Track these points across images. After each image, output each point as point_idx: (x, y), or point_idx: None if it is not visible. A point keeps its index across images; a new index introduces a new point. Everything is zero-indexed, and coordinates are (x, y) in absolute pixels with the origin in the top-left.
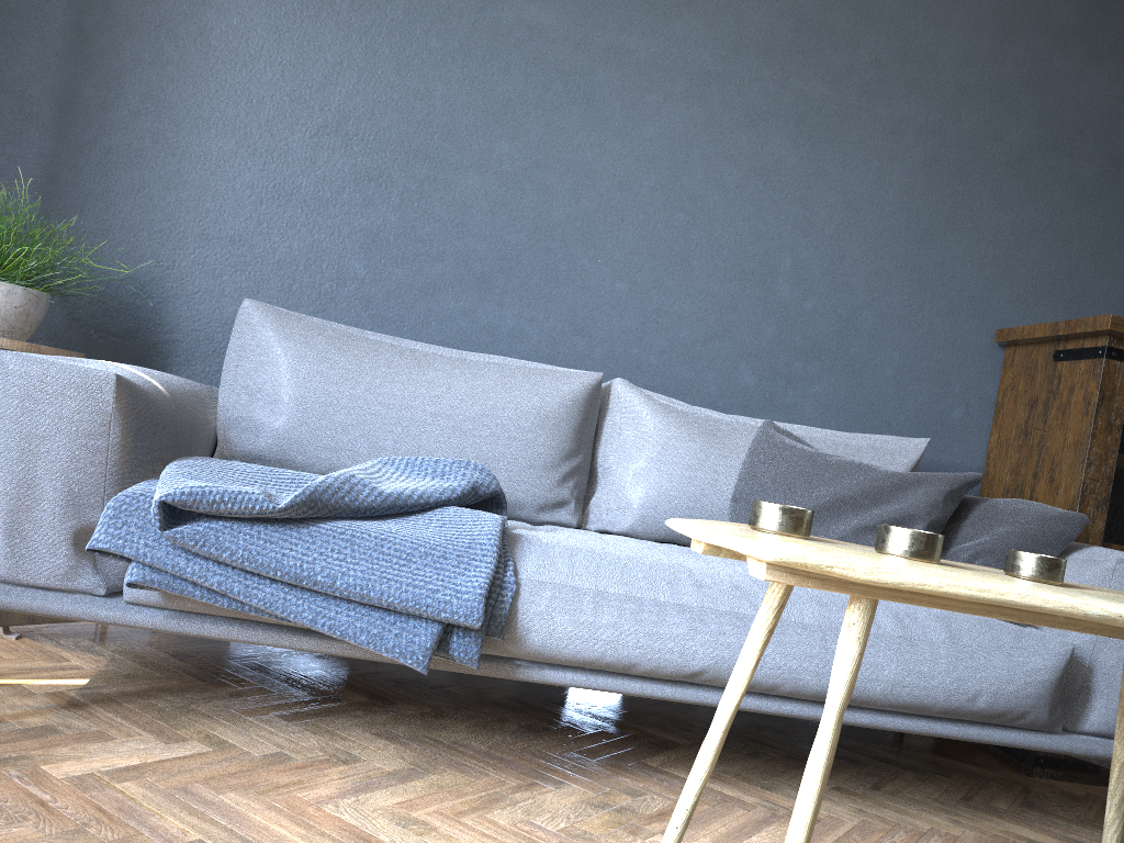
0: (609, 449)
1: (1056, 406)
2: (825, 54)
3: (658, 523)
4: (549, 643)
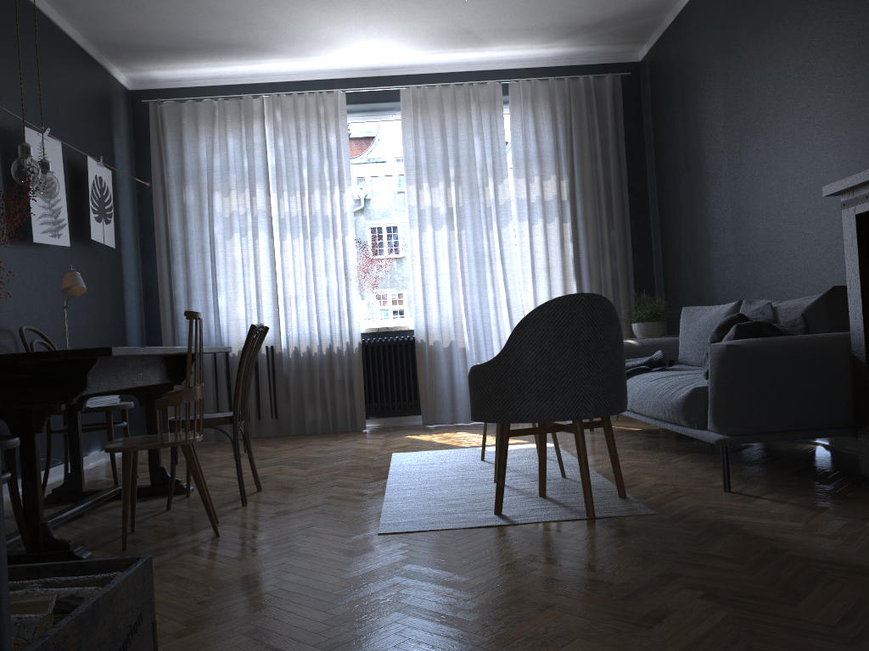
0: None
1: None
2: (832, 74)
3: None
4: None
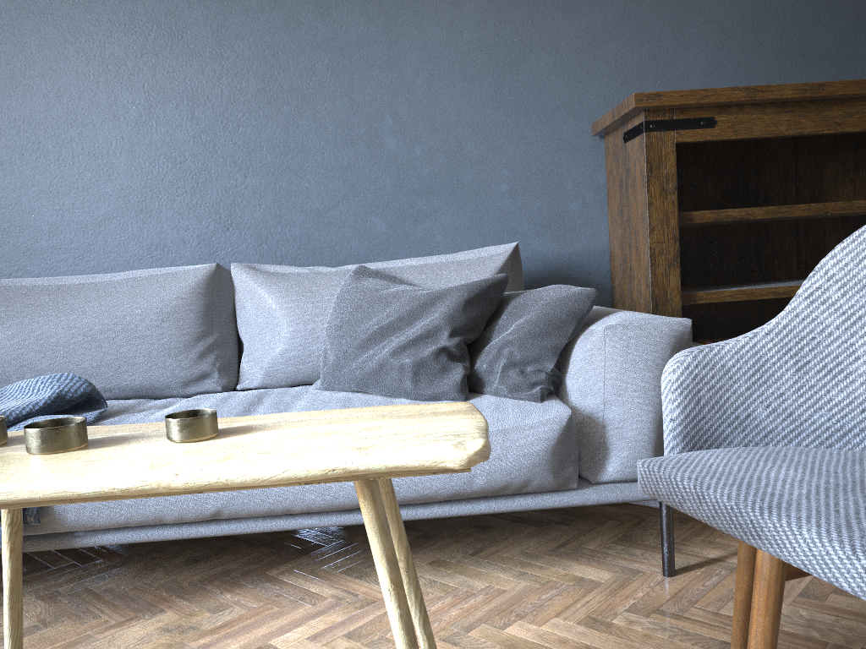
0: (240, 321)
1: (630, 183)
2: None
3: (280, 373)
4: (84, 517)
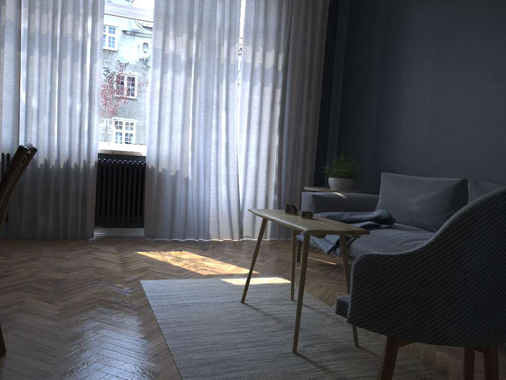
0: None
1: None
2: None
3: None
4: (355, 253)
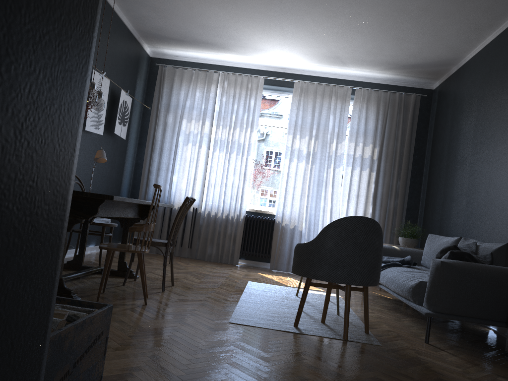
0: None
1: None
2: None
3: None
4: None
